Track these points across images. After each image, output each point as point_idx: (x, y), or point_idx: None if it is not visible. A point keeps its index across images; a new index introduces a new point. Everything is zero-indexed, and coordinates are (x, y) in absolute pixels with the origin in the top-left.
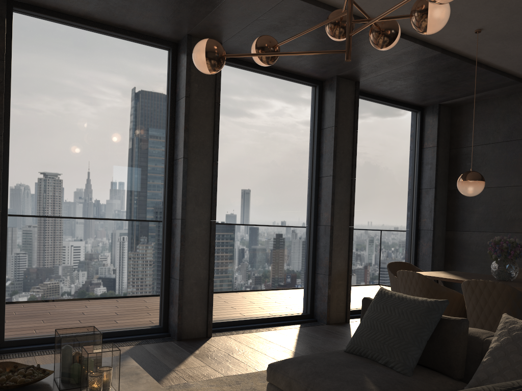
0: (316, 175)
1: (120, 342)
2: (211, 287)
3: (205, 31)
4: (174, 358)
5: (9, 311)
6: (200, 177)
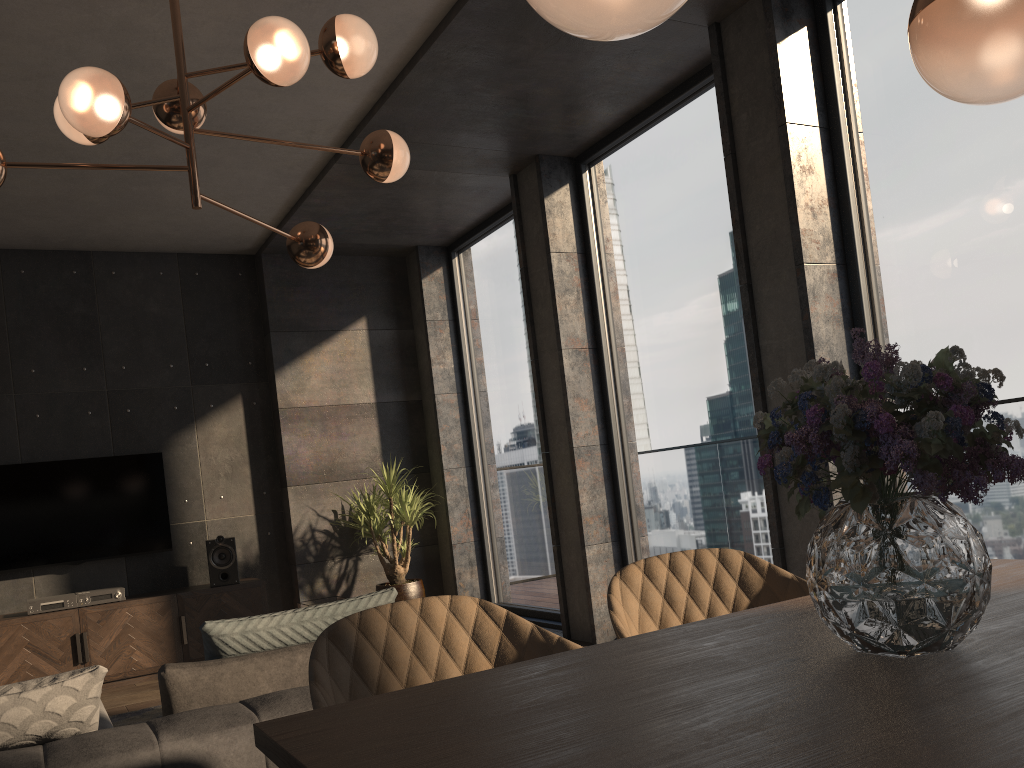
0: None
1: None
2: None
3: (700, 7)
4: None
5: None
6: (781, 313)
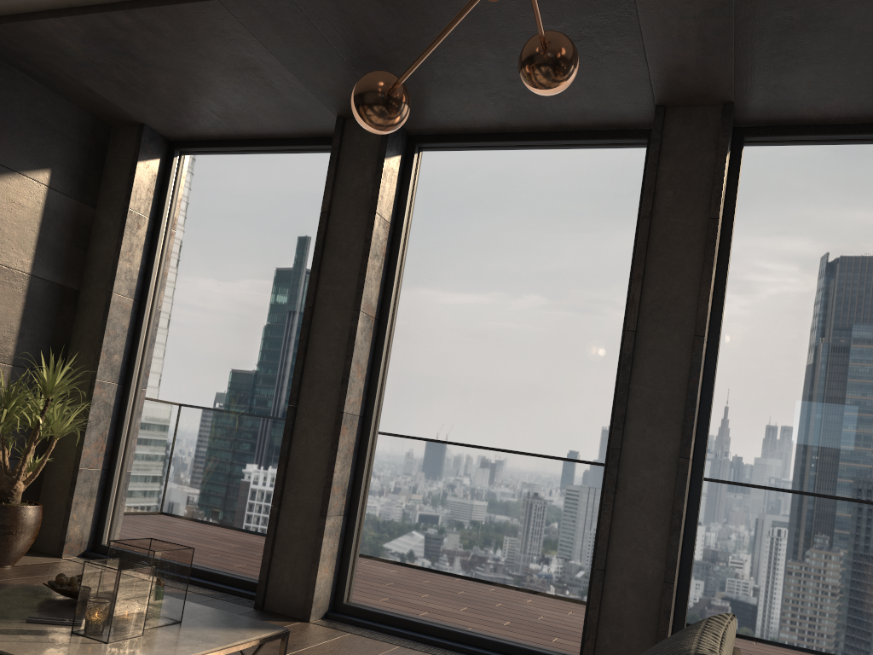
0: None
1: None
2: (665, 600)
3: (678, 88)
4: None
5: (357, 562)
6: (663, 368)
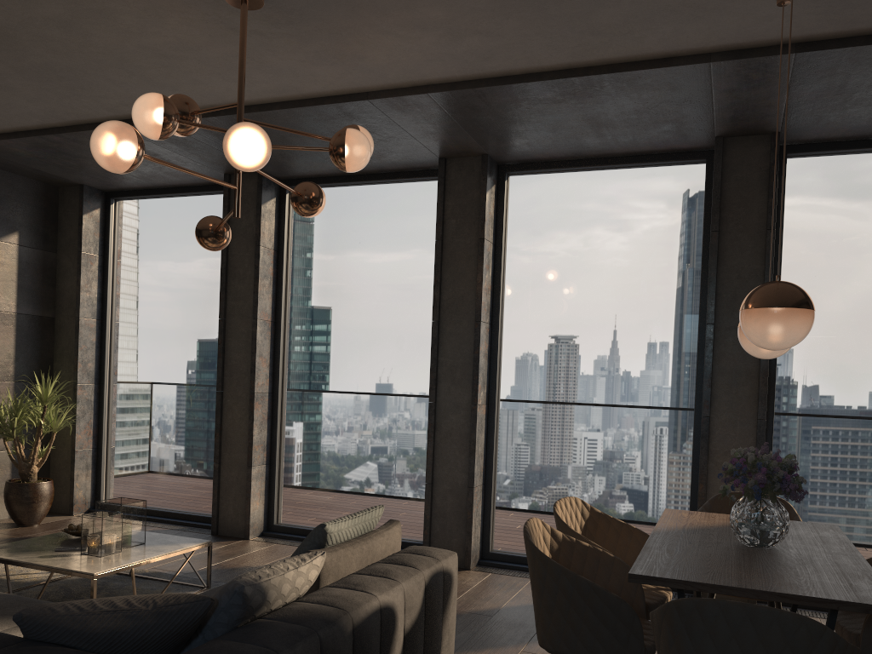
0: (700, 324)
1: None
2: (469, 499)
3: (447, 150)
4: None
5: (280, 495)
6: (458, 345)
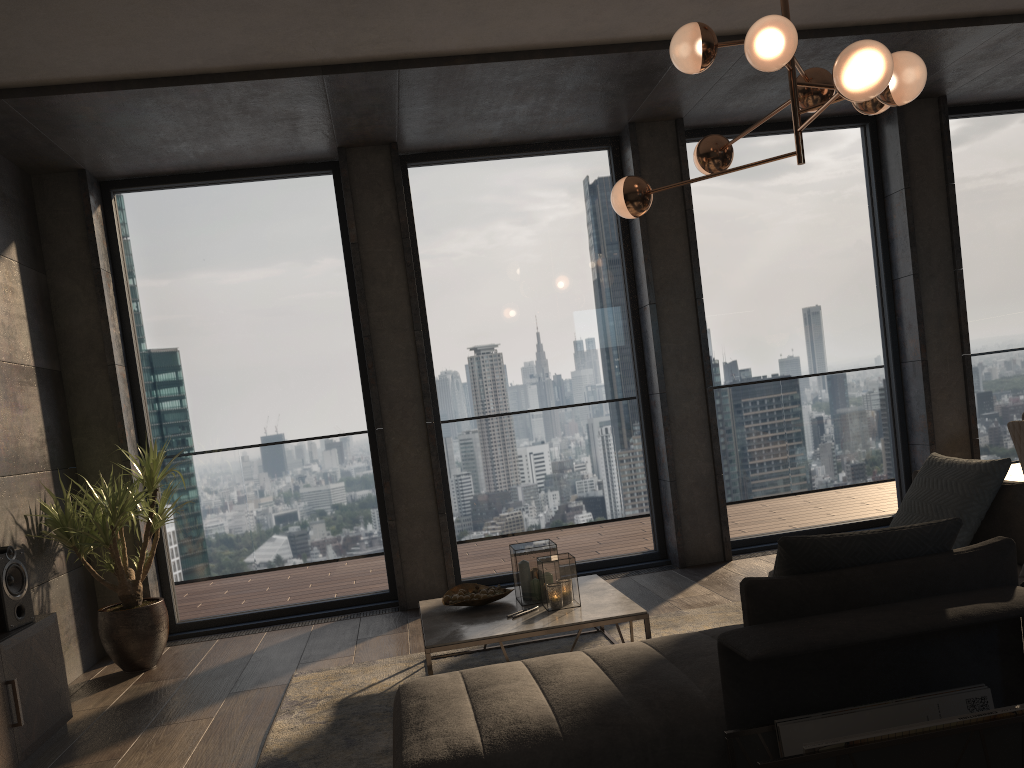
0: (886, 279)
1: (601, 576)
2: (720, 486)
3: (652, 112)
4: (670, 587)
5: (461, 545)
6: (679, 326)
